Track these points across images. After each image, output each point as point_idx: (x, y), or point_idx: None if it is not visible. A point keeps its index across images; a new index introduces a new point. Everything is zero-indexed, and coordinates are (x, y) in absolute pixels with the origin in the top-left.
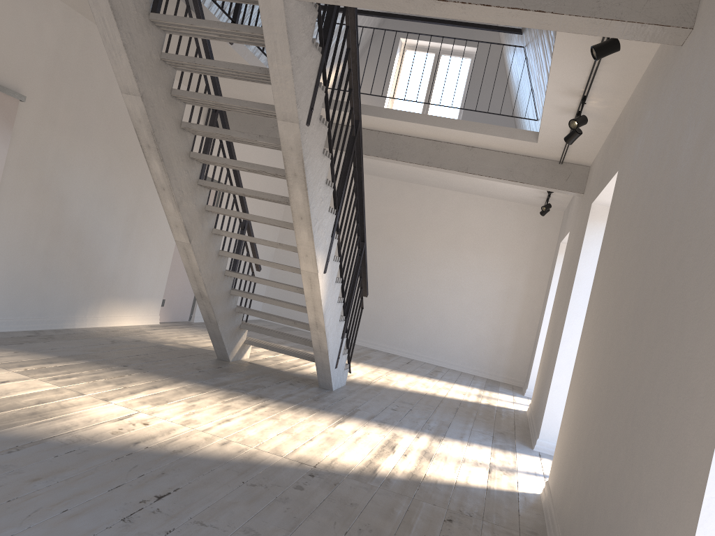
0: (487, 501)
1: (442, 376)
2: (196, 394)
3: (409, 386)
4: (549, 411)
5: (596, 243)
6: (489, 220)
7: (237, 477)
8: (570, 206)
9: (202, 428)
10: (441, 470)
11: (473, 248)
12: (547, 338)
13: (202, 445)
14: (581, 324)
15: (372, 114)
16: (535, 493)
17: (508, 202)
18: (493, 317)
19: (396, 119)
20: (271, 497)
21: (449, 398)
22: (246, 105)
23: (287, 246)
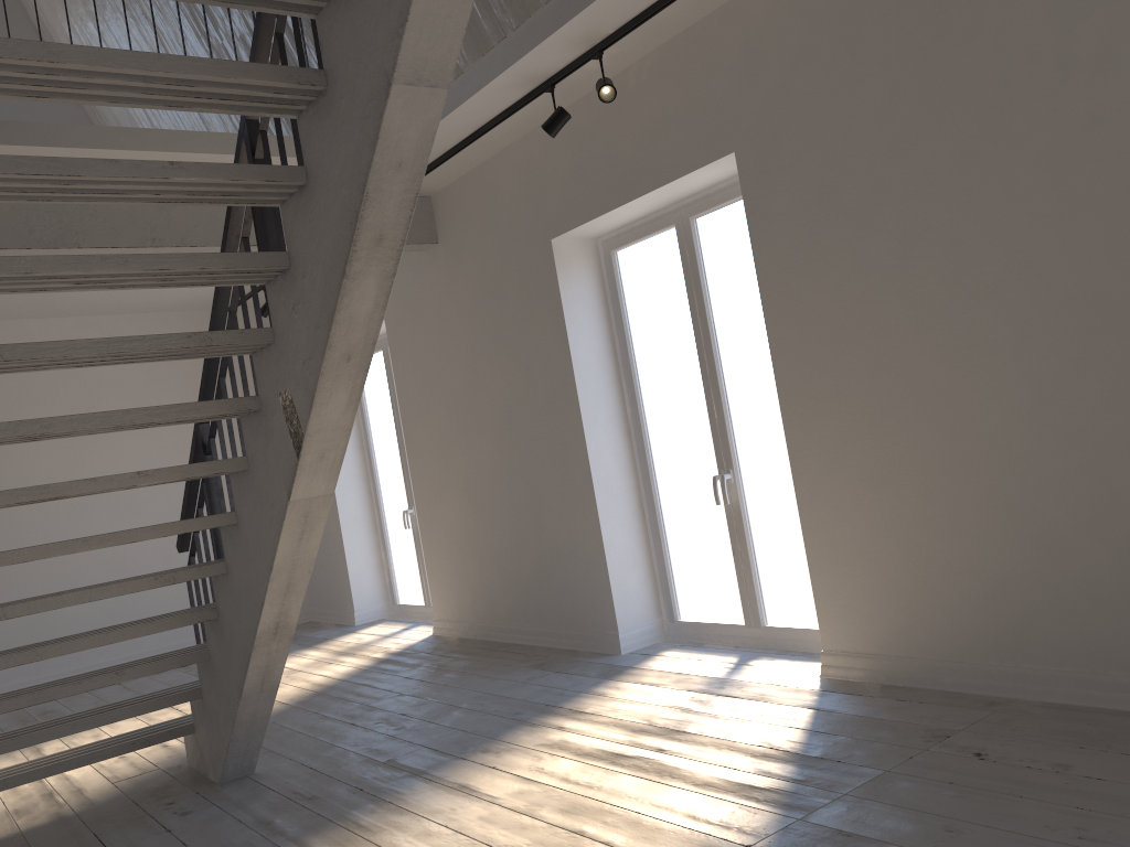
0: (871, 715)
1: None
2: None
3: None
4: (616, 584)
5: (578, 300)
6: None
7: None
8: None
9: None
10: (732, 730)
11: None
12: (443, 499)
13: None
14: (605, 432)
15: (34, 141)
16: (820, 679)
17: (162, 313)
18: None
19: (100, 148)
20: None
21: (350, 677)
22: (164, 65)
23: (161, 471)
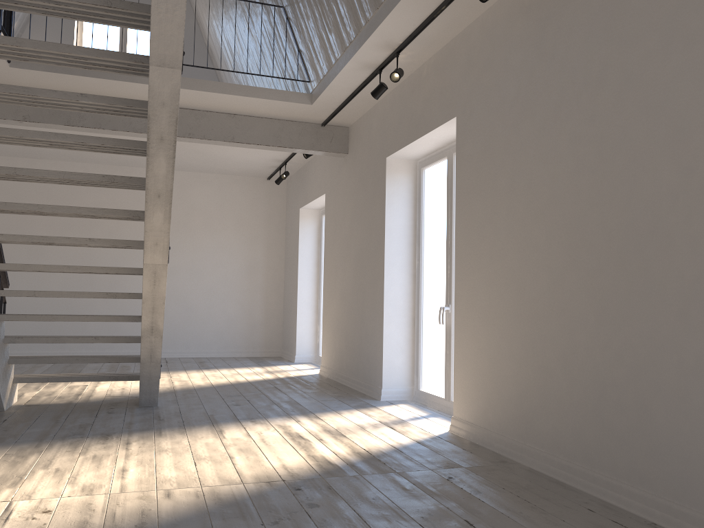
0: (437, 451)
1: (213, 365)
2: (37, 457)
3: (207, 381)
4: (386, 360)
5: (396, 194)
6: (216, 196)
7: (248, 522)
8: (306, 172)
9: (117, 489)
10: (365, 440)
11: (206, 228)
12: (332, 298)
13: (152, 506)
14: (398, 272)
15: (126, 79)
16: (446, 432)
17: (233, 176)
18: (239, 294)
19: None
20: (313, 526)
21: (254, 381)
22: (69, 50)
23: (101, 240)
